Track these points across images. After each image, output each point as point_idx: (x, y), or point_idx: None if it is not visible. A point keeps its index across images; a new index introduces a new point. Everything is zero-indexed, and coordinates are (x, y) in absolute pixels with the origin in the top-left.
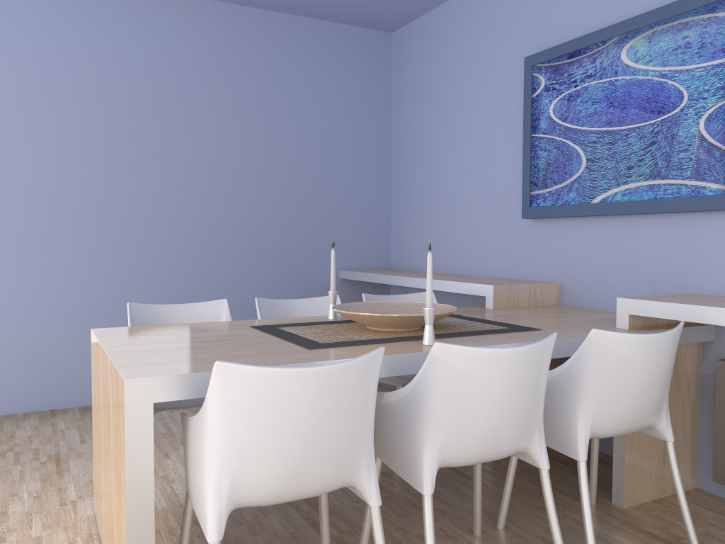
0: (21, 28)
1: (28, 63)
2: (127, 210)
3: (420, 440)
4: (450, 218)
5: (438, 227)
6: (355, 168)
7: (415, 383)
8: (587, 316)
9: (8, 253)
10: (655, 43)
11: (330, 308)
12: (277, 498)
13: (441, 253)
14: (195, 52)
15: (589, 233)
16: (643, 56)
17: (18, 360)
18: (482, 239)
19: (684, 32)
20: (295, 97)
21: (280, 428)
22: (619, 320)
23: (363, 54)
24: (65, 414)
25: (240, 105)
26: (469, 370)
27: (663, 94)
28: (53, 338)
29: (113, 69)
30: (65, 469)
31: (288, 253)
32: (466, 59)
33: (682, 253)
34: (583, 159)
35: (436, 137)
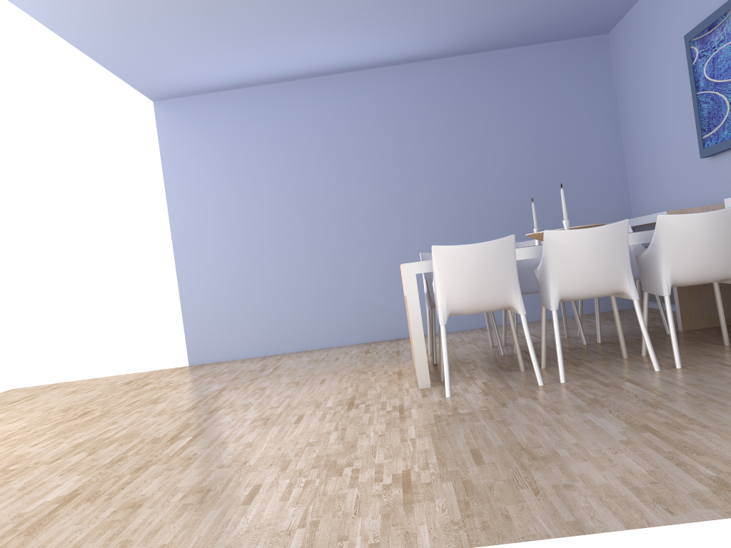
0: (353, 109)
1: (359, 128)
2: (426, 207)
3: (547, 284)
4: (663, 170)
5: (657, 179)
6: (590, 147)
7: (542, 255)
8: None
9: (362, 244)
10: None
11: (535, 239)
12: (469, 307)
13: (662, 200)
14: (456, 94)
15: None
16: None
17: (375, 308)
18: (684, 181)
19: None
20: (532, 105)
21: (463, 273)
22: None
23: (584, 58)
24: (404, 339)
25: (492, 121)
26: (565, 242)
27: None
28: (392, 294)
29: (407, 119)
30: (401, 354)
31: (542, 220)
32: (654, 43)
33: None
34: (727, 103)
35: (646, 109)
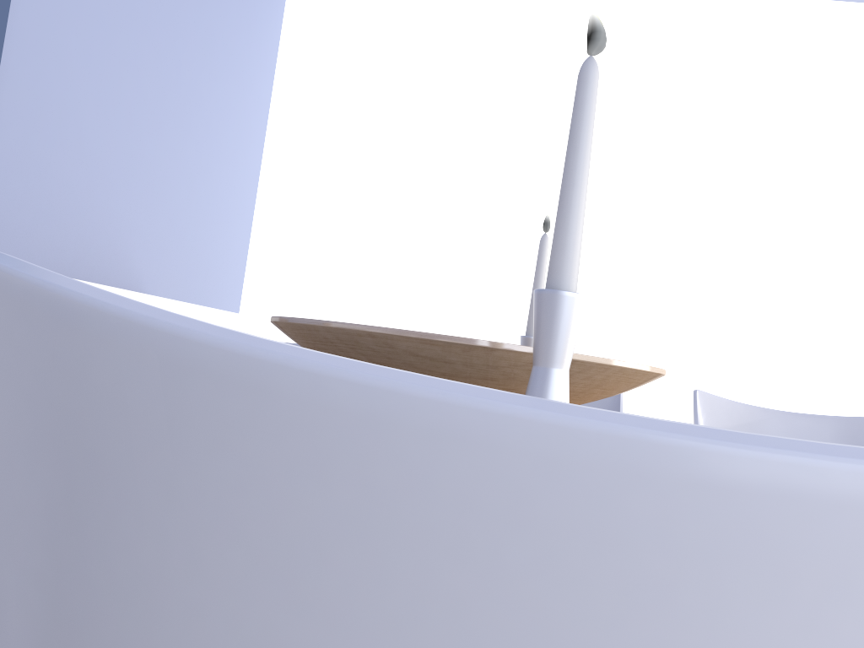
0: None
1: None
2: None
3: None
4: None
5: None
6: None
7: None
8: None
9: None
10: None
11: (567, 393)
12: None
13: None
14: None
15: None
16: None
17: None
18: None
19: None
20: None
21: None
22: None
23: None
24: None
25: None
26: None
27: None
28: None
29: None
30: None
31: None
32: None
33: None
34: None
35: None
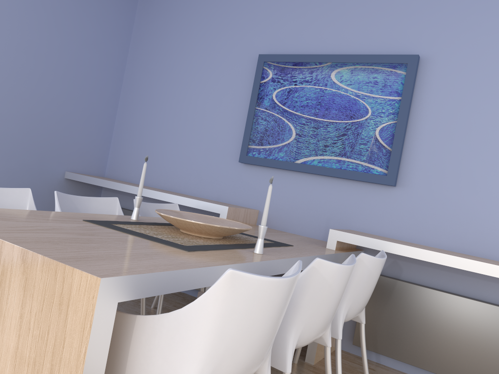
0: None
1: None
2: None
3: (286, 331)
4: (171, 149)
5: (159, 154)
6: (94, 93)
7: None
8: (292, 237)
9: None
10: (355, 75)
11: (135, 210)
12: None
13: (158, 174)
14: None
15: (287, 181)
16: (346, 80)
17: None
18: (198, 170)
19: (375, 74)
20: (58, 20)
21: (256, 330)
22: (329, 243)
23: (116, 6)
24: None
25: (9, 9)
26: (330, 279)
27: (355, 107)
28: None
29: None
30: None
31: (26, 149)
32: (206, 39)
33: (349, 205)
34: (294, 133)
35: (168, 88)
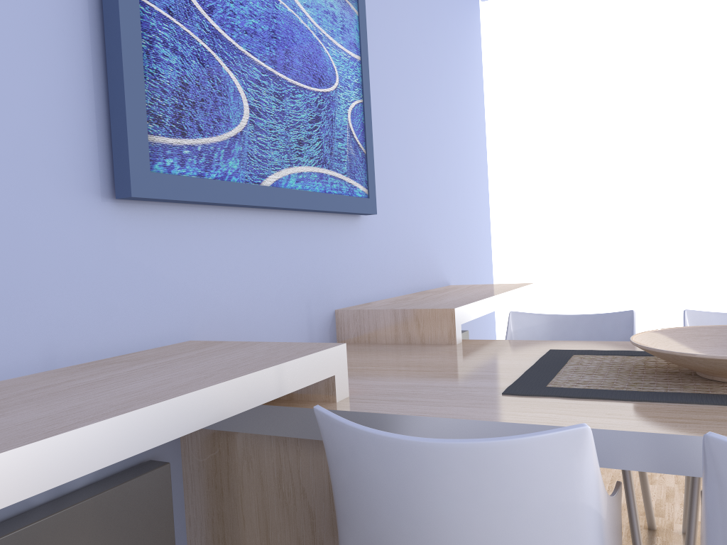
0: None
1: None
2: None
3: None
4: None
5: None
6: None
7: None
8: (367, 359)
9: None
10: None
11: None
12: None
13: None
14: None
15: (232, 237)
16: None
17: None
18: None
19: None
20: None
21: None
22: (457, 334)
23: None
24: None
25: None
26: None
27: (322, 60)
28: None
29: None
30: None
31: None
32: None
33: (326, 263)
34: (246, 104)
35: None
